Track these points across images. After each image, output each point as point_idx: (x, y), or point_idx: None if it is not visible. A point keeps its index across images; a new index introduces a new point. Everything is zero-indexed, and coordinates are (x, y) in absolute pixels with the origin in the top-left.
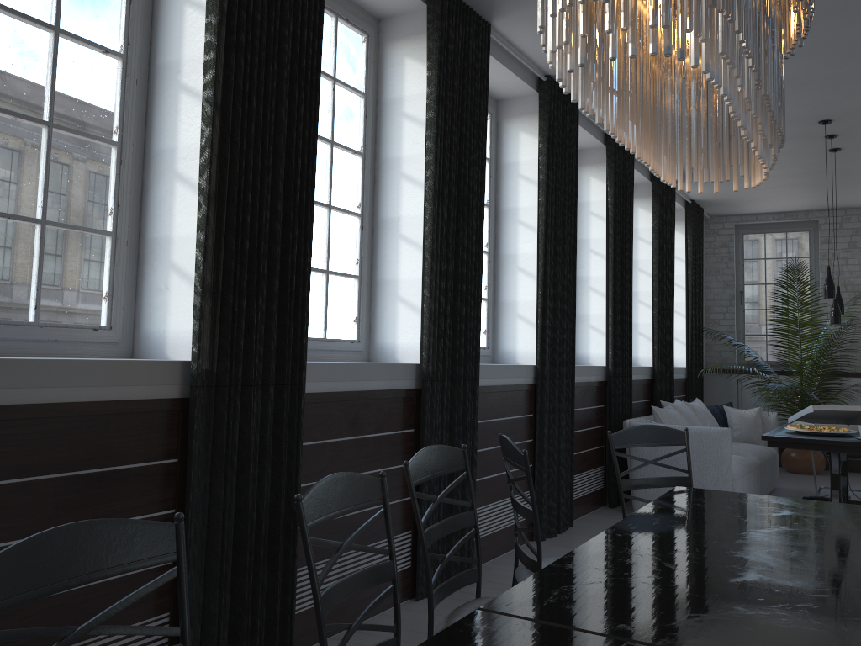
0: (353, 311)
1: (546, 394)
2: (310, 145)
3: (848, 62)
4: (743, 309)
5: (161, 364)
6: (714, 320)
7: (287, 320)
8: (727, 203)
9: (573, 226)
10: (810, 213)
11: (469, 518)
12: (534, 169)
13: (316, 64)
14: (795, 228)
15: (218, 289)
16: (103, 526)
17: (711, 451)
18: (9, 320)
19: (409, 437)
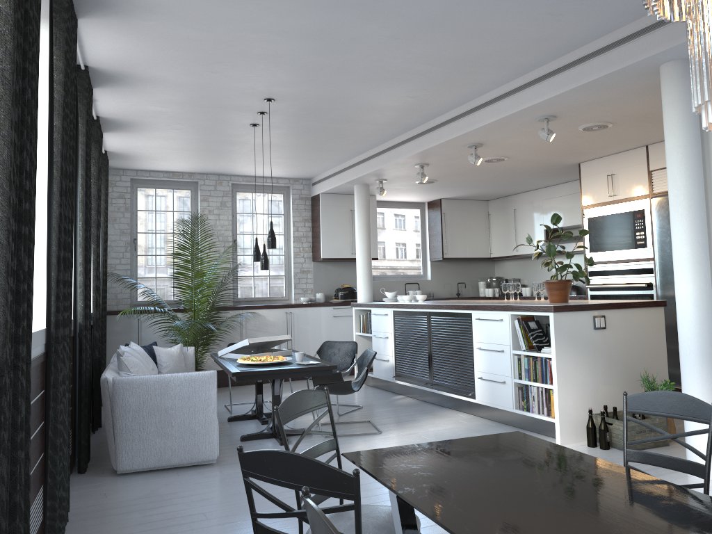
0: None
1: (59, 362)
2: None
3: (328, 54)
4: (137, 255)
5: None
6: (111, 264)
7: None
8: (134, 158)
9: (72, 162)
10: (193, 175)
11: None
12: (43, 86)
13: None
14: (181, 186)
15: None
16: None
17: (201, 395)
18: None
19: None
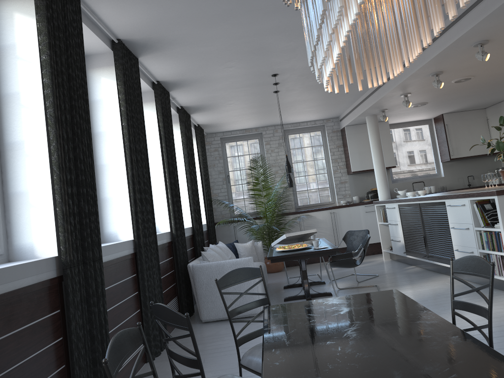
0: None
1: (143, 258)
2: None
3: (293, 39)
4: (230, 185)
5: None
6: (215, 193)
7: None
8: (217, 125)
9: (145, 142)
10: (258, 128)
11: None
12: (116, 103)
13: None
14: (251, 137)
15: None
16: None
17: None
18: None
19: (57, 317)
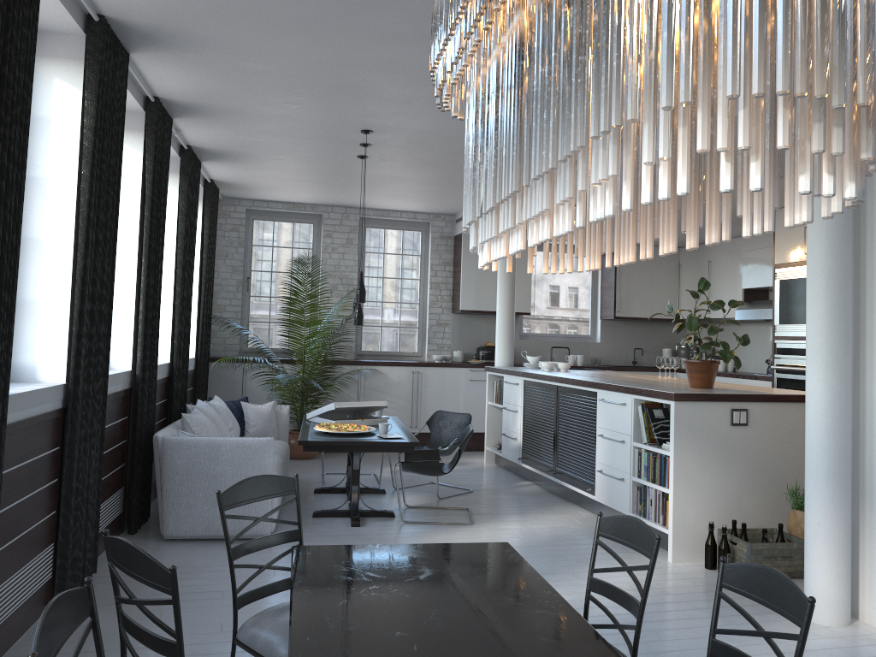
0: None
1: (78, 419)
2: None
3: (411, 85)
4: (249, 296)
5: None
6: (220, 305)
7: None
8: (245, 187)
9: (116, 208)
10: (317, 207)
11: None
12: (75, 132)
13: None
14: (302, 219)
15: None
16: None
17: (254, 463)
18: None
19: None
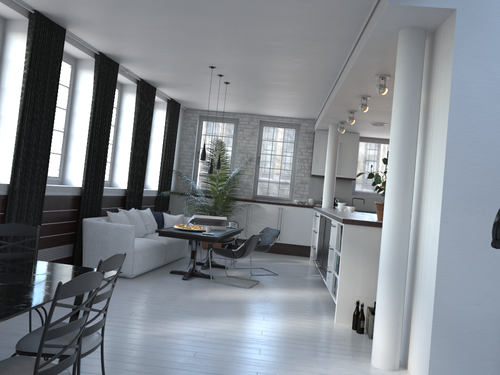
0: None
1: (15, 201)
2: None
3: (203, 38)
4: (198, 161)
5: None
6: (182, 165)
7: None
8: (191, 102)
9: (54, 104)
10: (236, 114)
11: None
12: (22, 66)
13: None
14: (228, 121)
15: None
16: None
17: (124, 237)
18: None
19: None
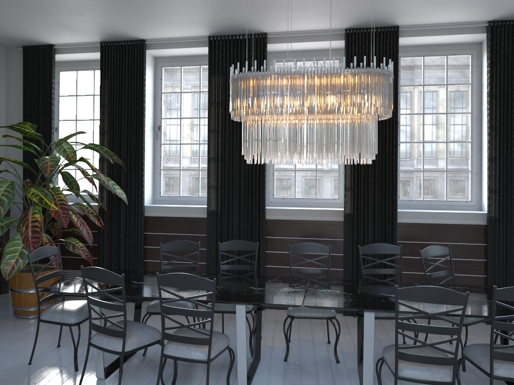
0: (468, 187)
1: None
2: (393, 130)
3: None
4: None
5: (336, 211)
6: None
7: (383, 196)
8: None
9: None
10: None
11: (397, 271)
12: None
13: (396, 98)
14: None
15: (351, 187)
16: (243, 241)
17: None
18: (309, 197)
19: (482, 247)
